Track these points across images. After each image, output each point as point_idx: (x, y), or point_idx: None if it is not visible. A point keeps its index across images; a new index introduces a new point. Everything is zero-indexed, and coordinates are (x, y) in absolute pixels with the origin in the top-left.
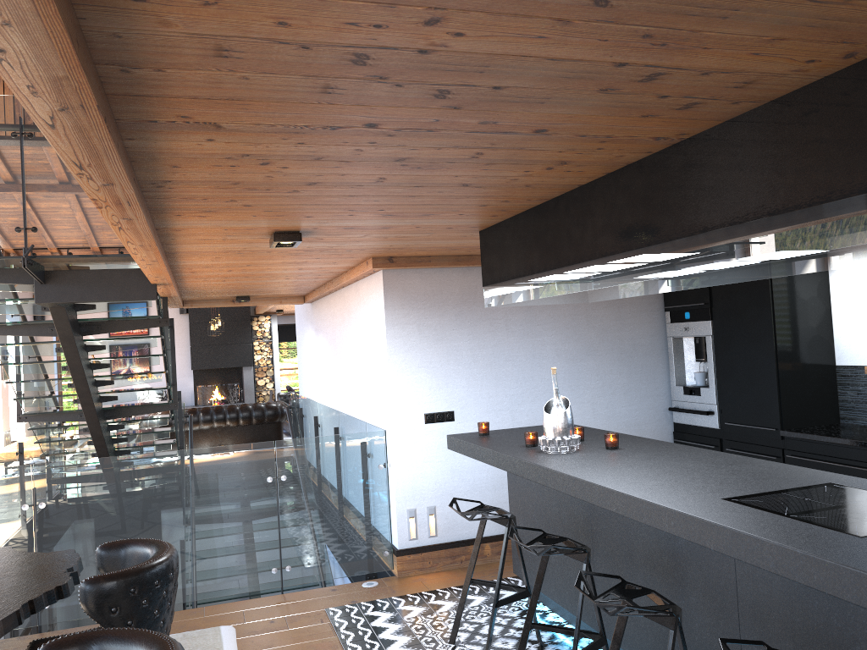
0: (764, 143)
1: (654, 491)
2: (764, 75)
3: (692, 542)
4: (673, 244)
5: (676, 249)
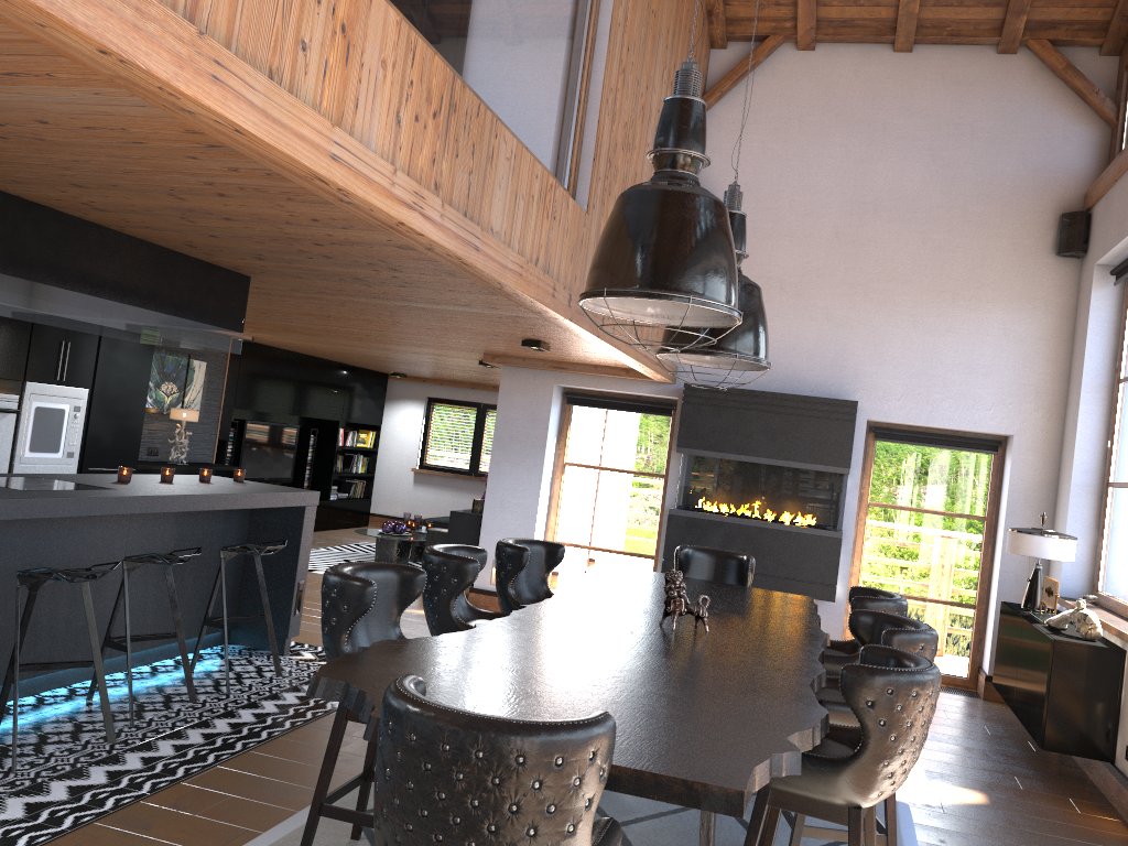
0: (156, 267)
1: (1, 495)
2: (216, 257)
3: (83, 516)
4: (77, 295)
5: (78, 299)
